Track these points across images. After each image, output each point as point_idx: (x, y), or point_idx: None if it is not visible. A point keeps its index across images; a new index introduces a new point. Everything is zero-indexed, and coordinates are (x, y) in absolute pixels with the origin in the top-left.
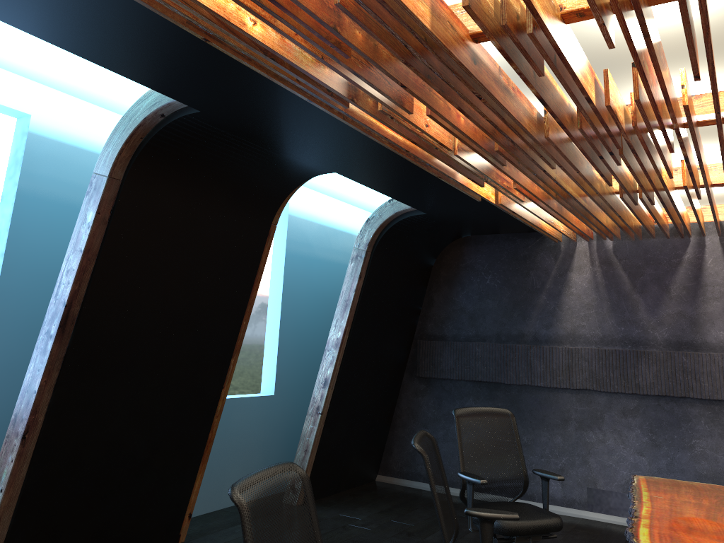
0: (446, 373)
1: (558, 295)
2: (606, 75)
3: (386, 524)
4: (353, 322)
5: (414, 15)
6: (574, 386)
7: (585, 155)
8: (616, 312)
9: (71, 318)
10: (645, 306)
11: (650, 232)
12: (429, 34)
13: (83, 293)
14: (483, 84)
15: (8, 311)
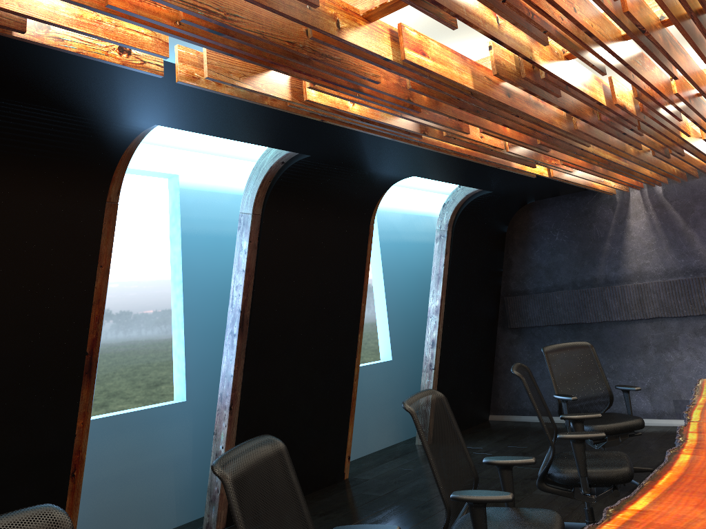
0: (534, 322)
1: (620, 241)
2: (611, 81)
3: (504, 449)
4: (446, 290)
5: (461, 84)
6: (647, 316)
7: (611, 134)
8: (675, 247)
9: (246, 320)
10: (700, 238)
11: (691, 174)
12: (473, 91)
13: (250, 301)
14: (517, 109)
15: (193, 322)
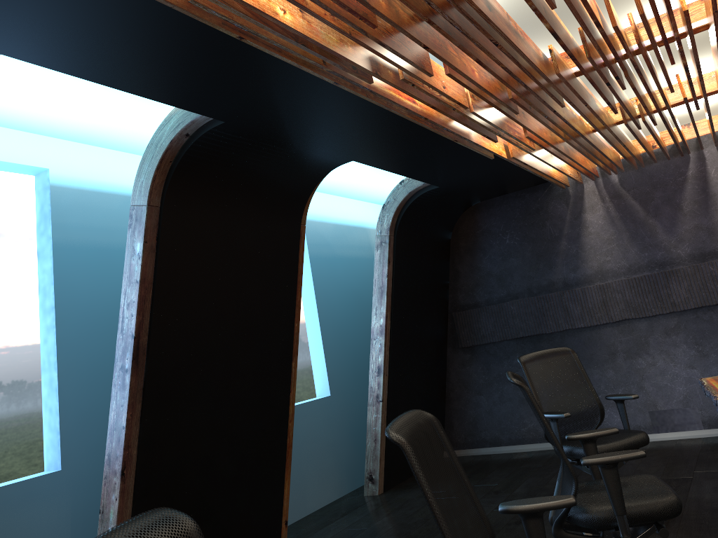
0: (488, 338)
1: (577, 238)
2: None
3: None
4: (391, 306)
5: None
6: (613, 319)
7: (593, 84)
8: (637, 240)
9: (142, 349)
10: (663, 228)
11: (652, 156)
12: None
13: (148, 323)
14: (500, 29)
15: (71, 361)
